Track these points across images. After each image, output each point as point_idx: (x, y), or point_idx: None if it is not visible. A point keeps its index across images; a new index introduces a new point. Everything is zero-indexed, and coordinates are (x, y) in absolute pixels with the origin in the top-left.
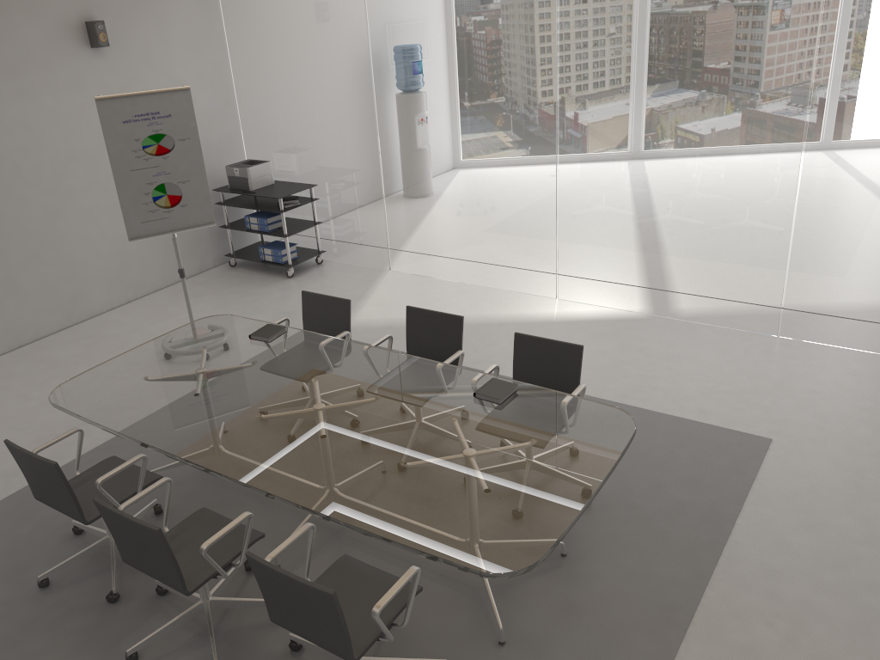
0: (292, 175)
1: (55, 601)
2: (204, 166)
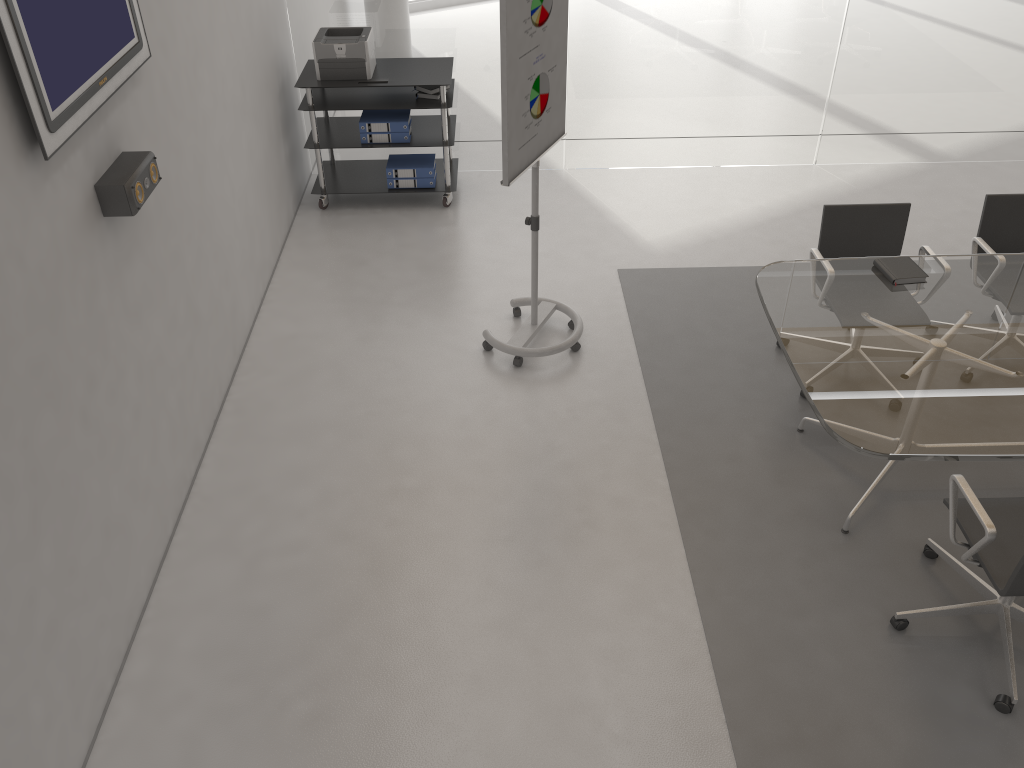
0: (392, 47)
1: None
2: (270, 47)
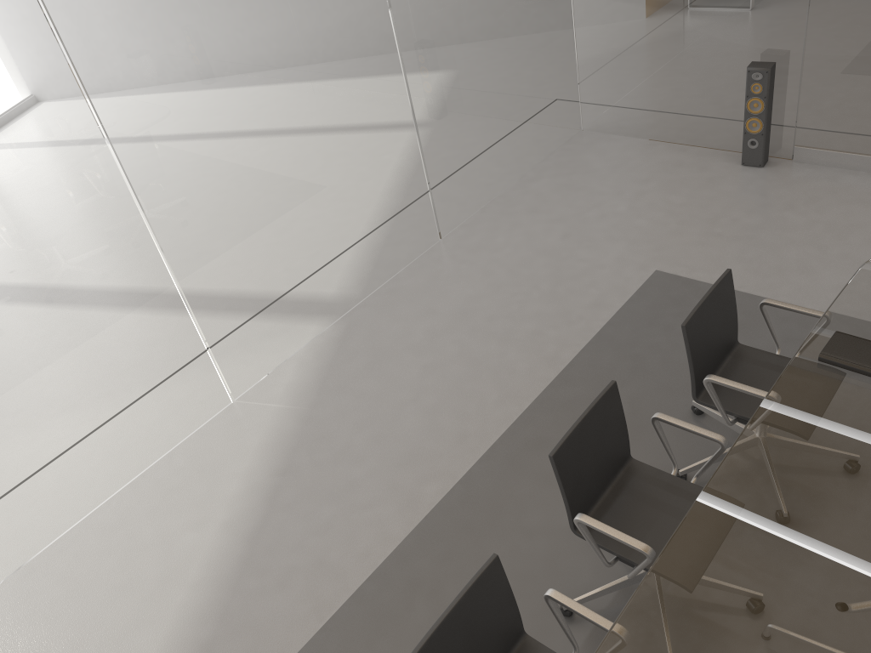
0: None
1: None
2: None
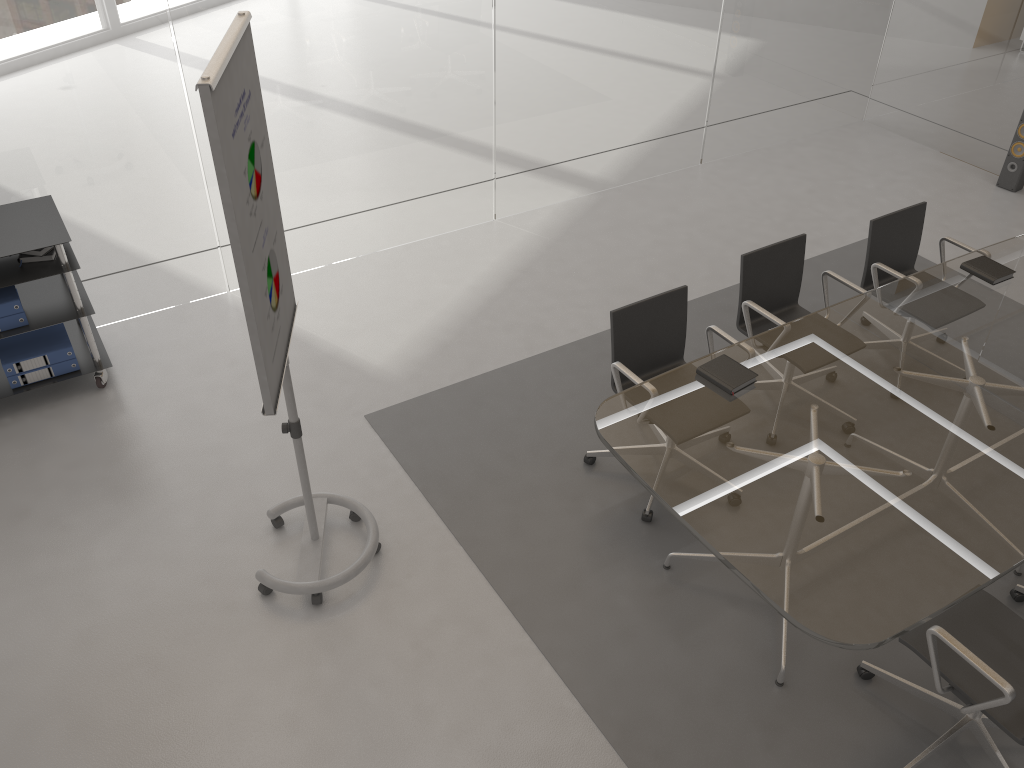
0: None
1: None
2: None
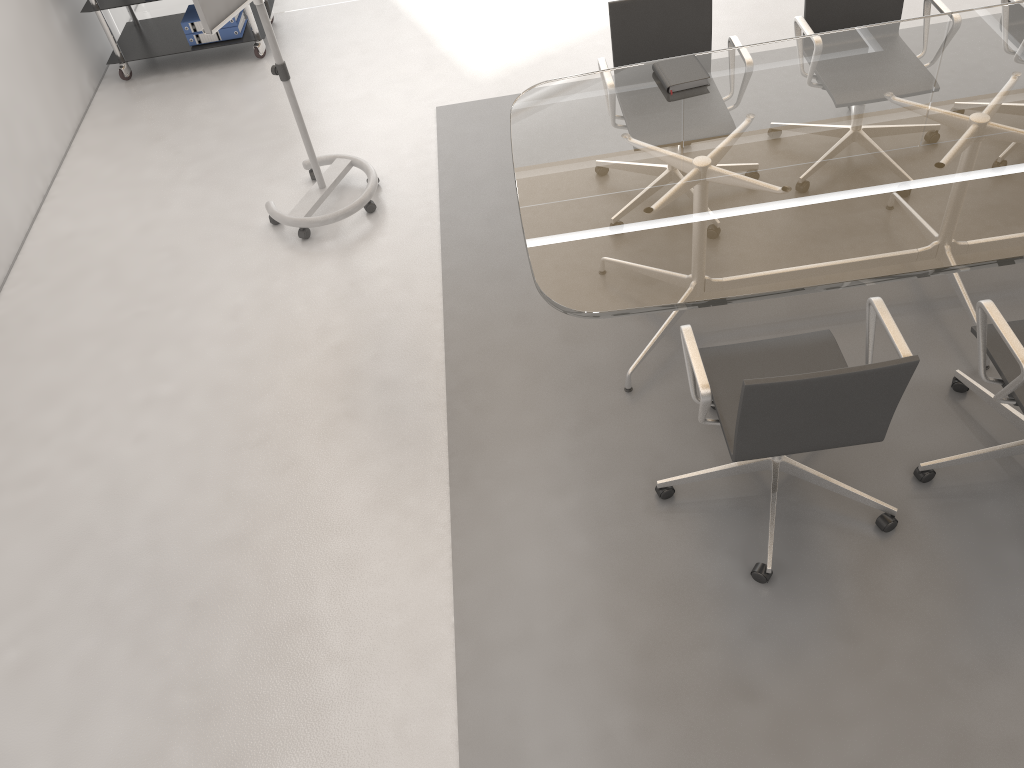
0: None
1: (819, 581)
2: None
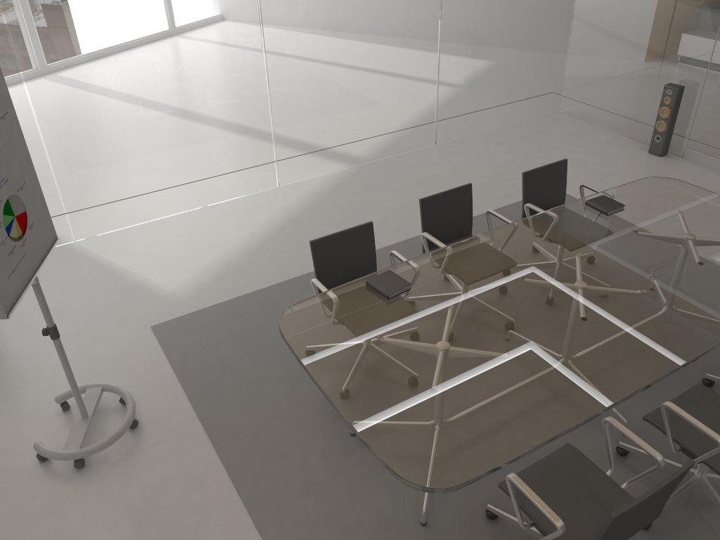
0: None
1: None
2: None
